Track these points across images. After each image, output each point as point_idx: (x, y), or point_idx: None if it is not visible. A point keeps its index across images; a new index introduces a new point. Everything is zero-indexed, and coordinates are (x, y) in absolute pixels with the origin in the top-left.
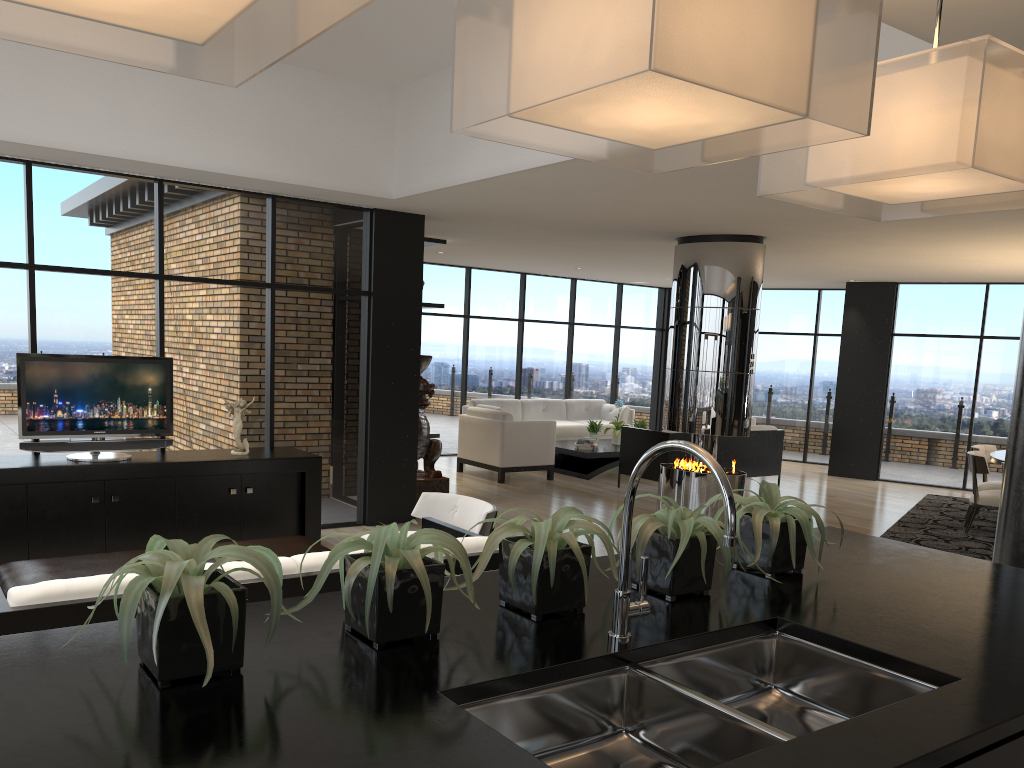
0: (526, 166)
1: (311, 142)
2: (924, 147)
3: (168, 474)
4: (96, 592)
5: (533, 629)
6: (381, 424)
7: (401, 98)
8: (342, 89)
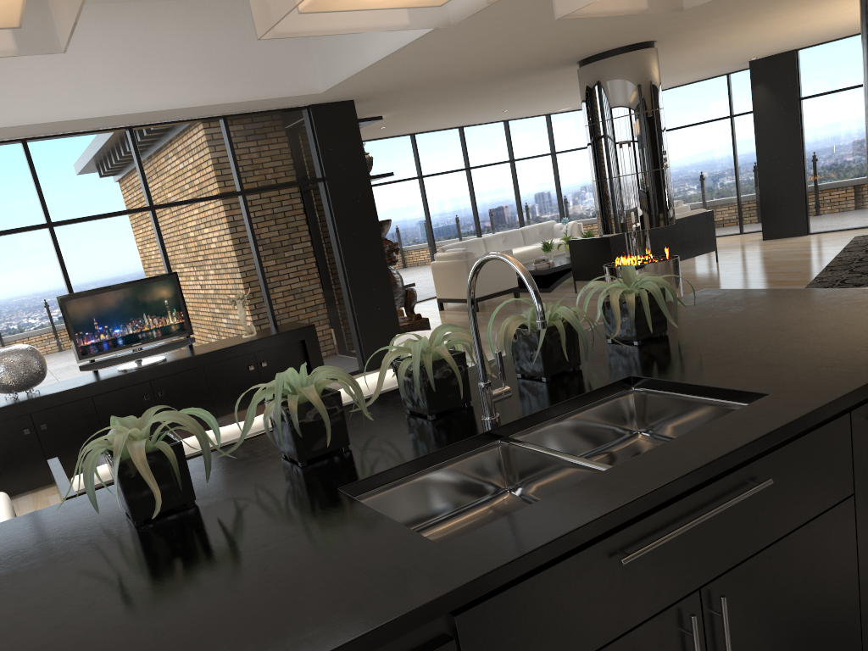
0: (417, 35)
1: (240, 62)
2: None
3: (197, 365)
4: None
5: (426, 427)
6: (359, 286)
7: None
8: None
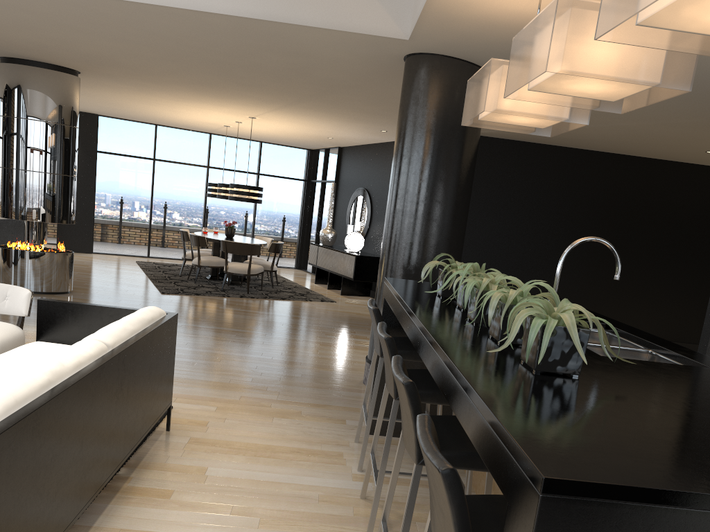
0: None
1: None
2: (569, 111)
3: None
4: (32, 396)
5: None
6: None
7: None
8: None
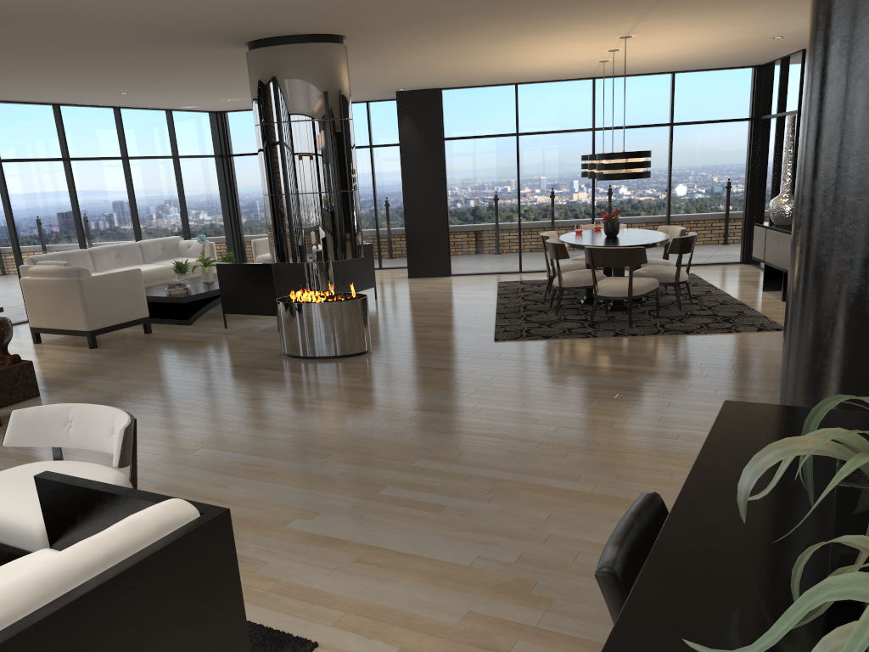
0: None
1: None
2: None
3: None
4: None
5: None
6: None
7: None
8: None
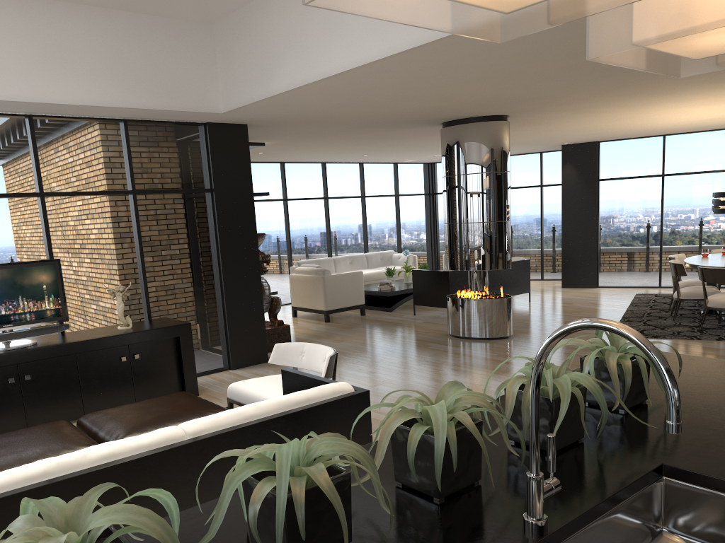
0: (327, 74)
1: (149, 73)
2: None
3: (69, 352)
4: (7, 487)
5: (443, 518)
6: (233, 291)
7: (218, 31)
8: (169, 27)
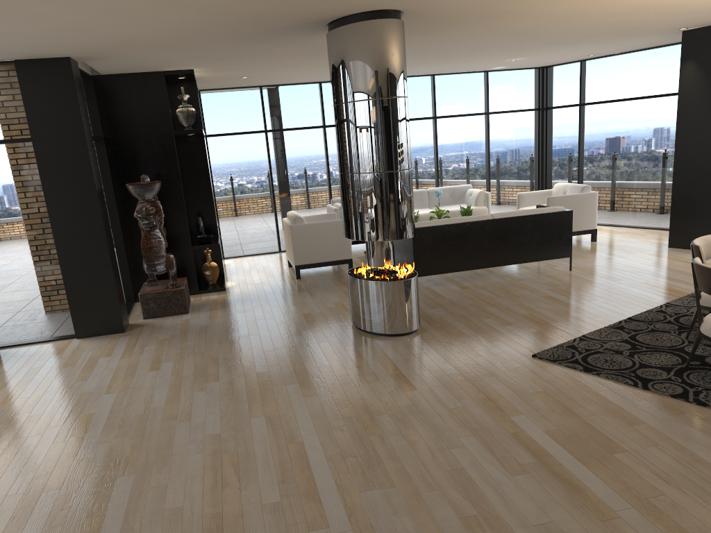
0: None
1: None
2: None
3: None
4: None
5: None
6: (70, 253)
7: None
8: None
